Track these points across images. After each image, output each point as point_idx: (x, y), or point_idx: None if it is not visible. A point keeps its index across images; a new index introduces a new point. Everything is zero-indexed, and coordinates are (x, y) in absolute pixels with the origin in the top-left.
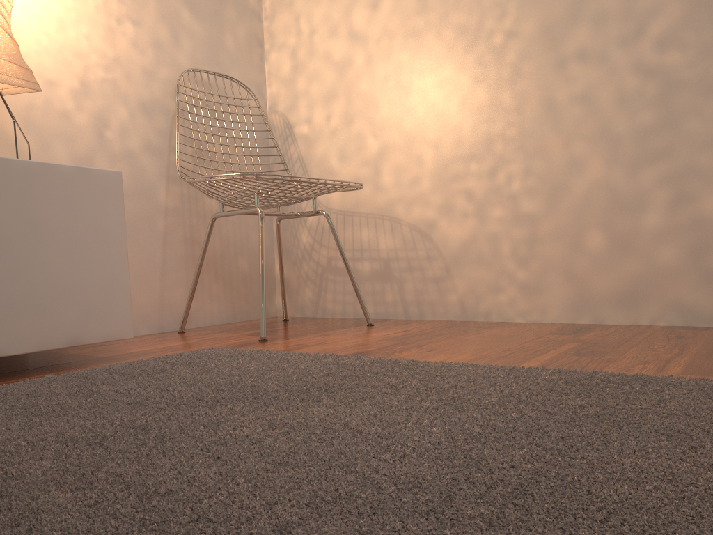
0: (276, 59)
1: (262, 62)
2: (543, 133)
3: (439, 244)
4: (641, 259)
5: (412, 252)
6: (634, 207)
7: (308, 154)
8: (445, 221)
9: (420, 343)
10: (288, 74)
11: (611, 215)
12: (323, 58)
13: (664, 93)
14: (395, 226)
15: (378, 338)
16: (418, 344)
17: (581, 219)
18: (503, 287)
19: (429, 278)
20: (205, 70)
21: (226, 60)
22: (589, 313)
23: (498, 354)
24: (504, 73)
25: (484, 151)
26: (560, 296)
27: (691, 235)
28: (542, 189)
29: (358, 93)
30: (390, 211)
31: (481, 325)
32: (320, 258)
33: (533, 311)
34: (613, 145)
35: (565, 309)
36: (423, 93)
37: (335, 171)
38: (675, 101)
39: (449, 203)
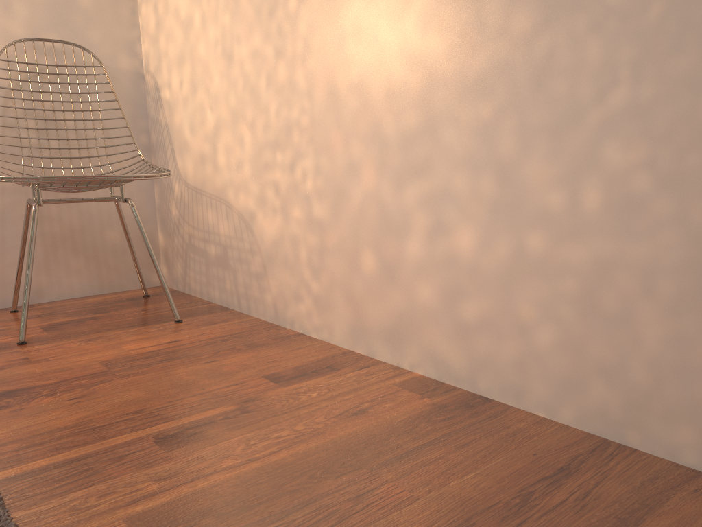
0: (145, 13)
1: (135, 16)
2: (328, 126)
3: (257, 238)
4: (404, 293)
5: (241, 242)
6: (399, 230)
7: (171, 122)
8: (261, 214)
9: (116, 375)
10: (154, 31)
11: (381, 235)
12: (174, 15)
13: (426, 90)
14: (229, 212)
15: (114, 355)
16: (107, 378)
17: (357, 234)
18: (302, 296)
19: (253, 273)
20: (38, 39)
21: (80, 20)
22: (364, 343)
23: (104, 421)
24: (298, 47)
25: (286, 140)
26: (343, 318)
27: (446, 274)
28: (328, 192)
29: (198, 58)
30: (225, 194)
31: (263, 340)
32: (184, 234)
33: (324, 329)
34: (383, 150)
35: (347, 334)
36: (241, 64)
37: (188, 144)
38: (434, 101)
39: (263, 194)
